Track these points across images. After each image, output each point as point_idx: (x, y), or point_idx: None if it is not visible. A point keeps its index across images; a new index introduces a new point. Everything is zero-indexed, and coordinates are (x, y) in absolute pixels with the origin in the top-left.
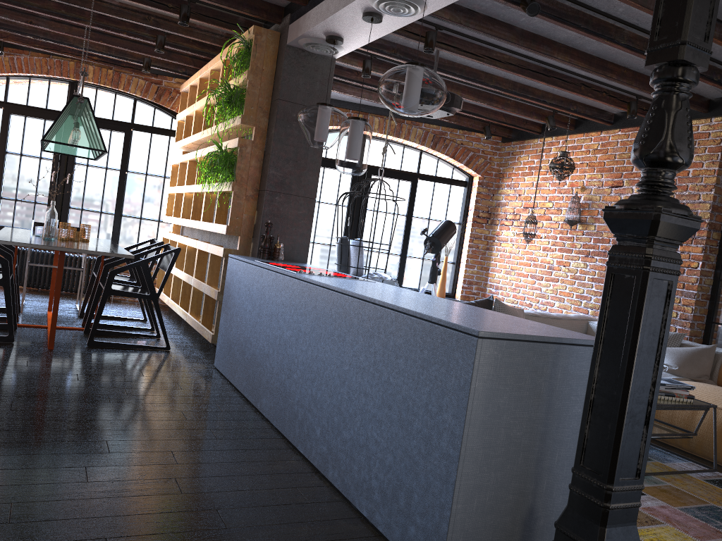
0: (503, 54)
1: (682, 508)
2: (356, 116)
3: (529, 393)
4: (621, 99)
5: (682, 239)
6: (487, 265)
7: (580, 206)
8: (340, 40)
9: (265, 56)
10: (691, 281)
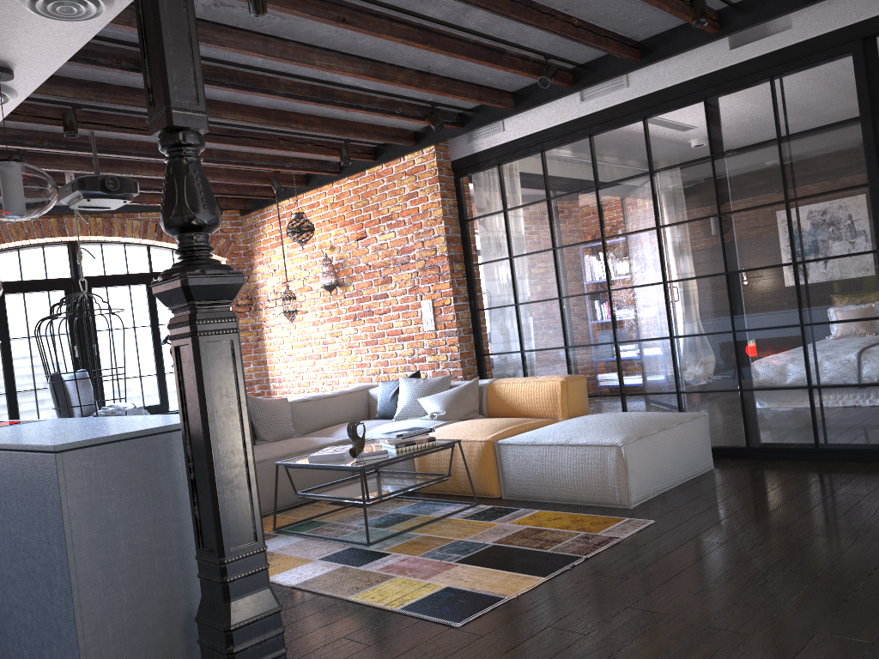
0: None
1: (424, 554)
2: (47, 222)
3: (145, 493)
4: (330, 147)
5: (228, 296)
6: (264, 358)
7: (334, 267)
8: None
9: None
10: (449, 319)
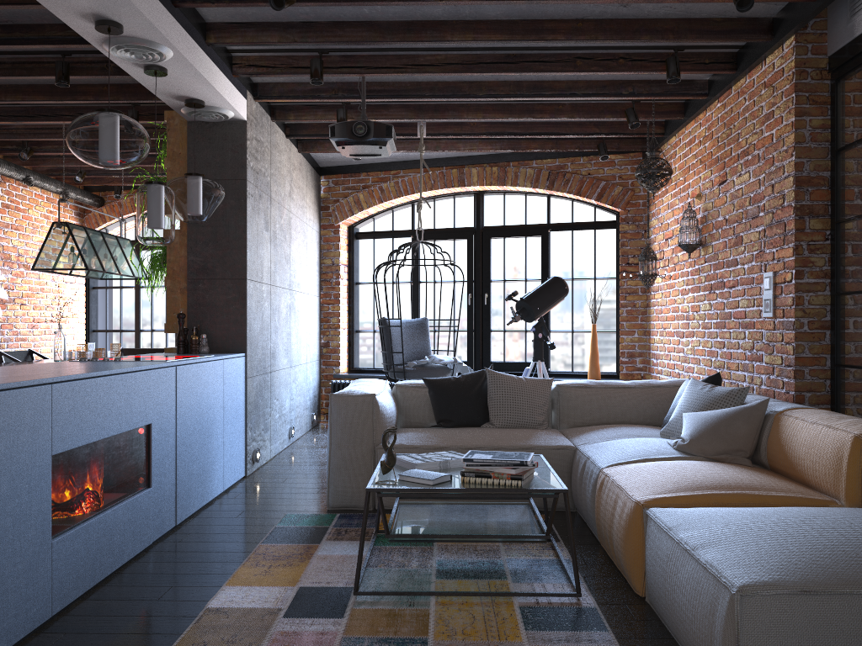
0: (435, 55)
1: (351, 638)
2: (449, 172)
3: None
4: (656, 60)
5: None
6: (648, 328)
7: (697, 221)
8: (194, 102)
9: (180, 138)
10: (788, 303)
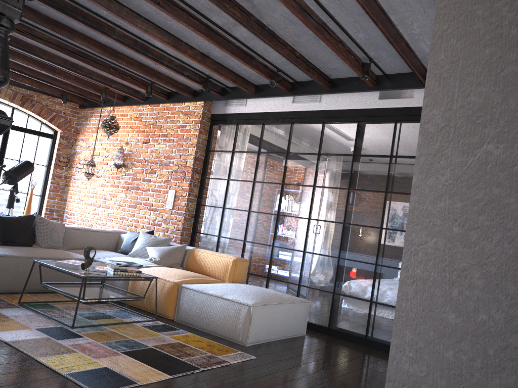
0: (44, 34)
1: (104, 342)
2: None
3: None
4: (142, 83)
5: None
6: (65, 197)
7: (124, 155)
8: None
9: None
10: (182, 205)
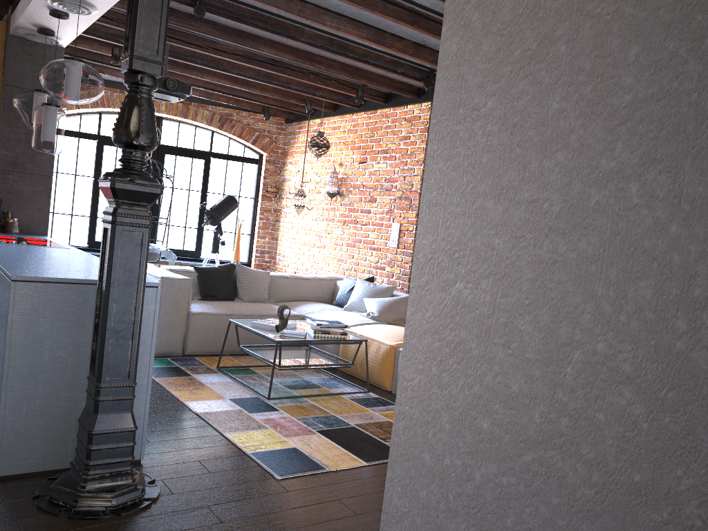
0: (228, 46)
1: (300, 418)
2: None
3: (71, 323)
4: (350, 86)
5: (146, 201)
6: (277, 236)
7: (338, 180)
8: (50, 32)
9: None
10: (409, 242)
